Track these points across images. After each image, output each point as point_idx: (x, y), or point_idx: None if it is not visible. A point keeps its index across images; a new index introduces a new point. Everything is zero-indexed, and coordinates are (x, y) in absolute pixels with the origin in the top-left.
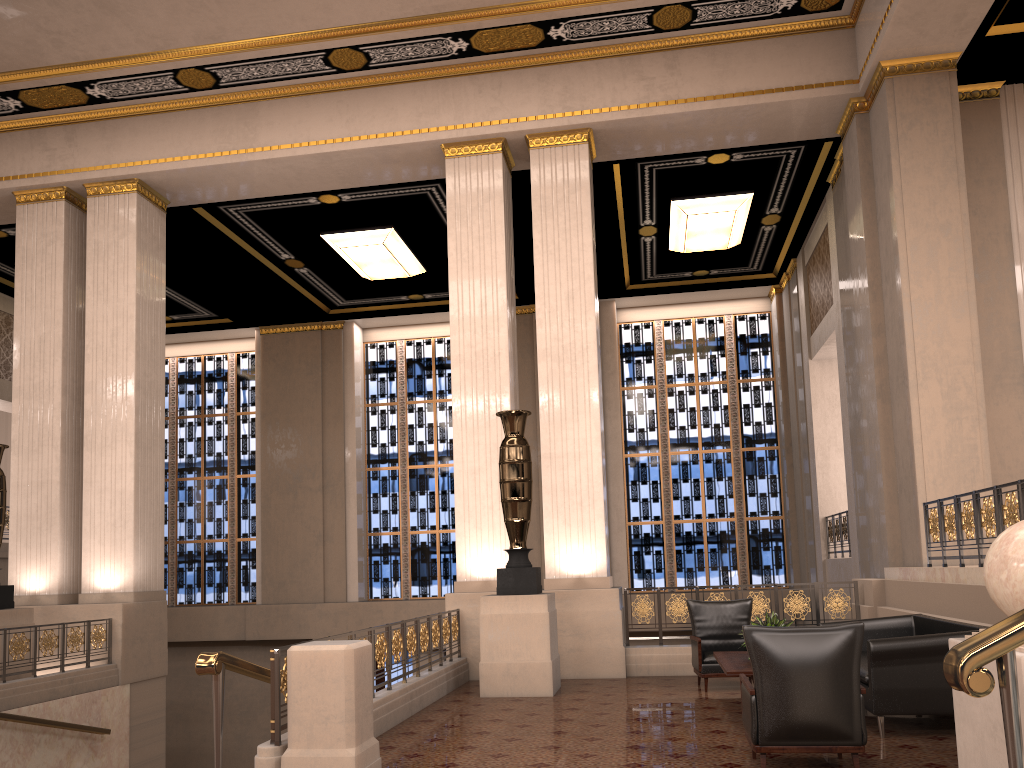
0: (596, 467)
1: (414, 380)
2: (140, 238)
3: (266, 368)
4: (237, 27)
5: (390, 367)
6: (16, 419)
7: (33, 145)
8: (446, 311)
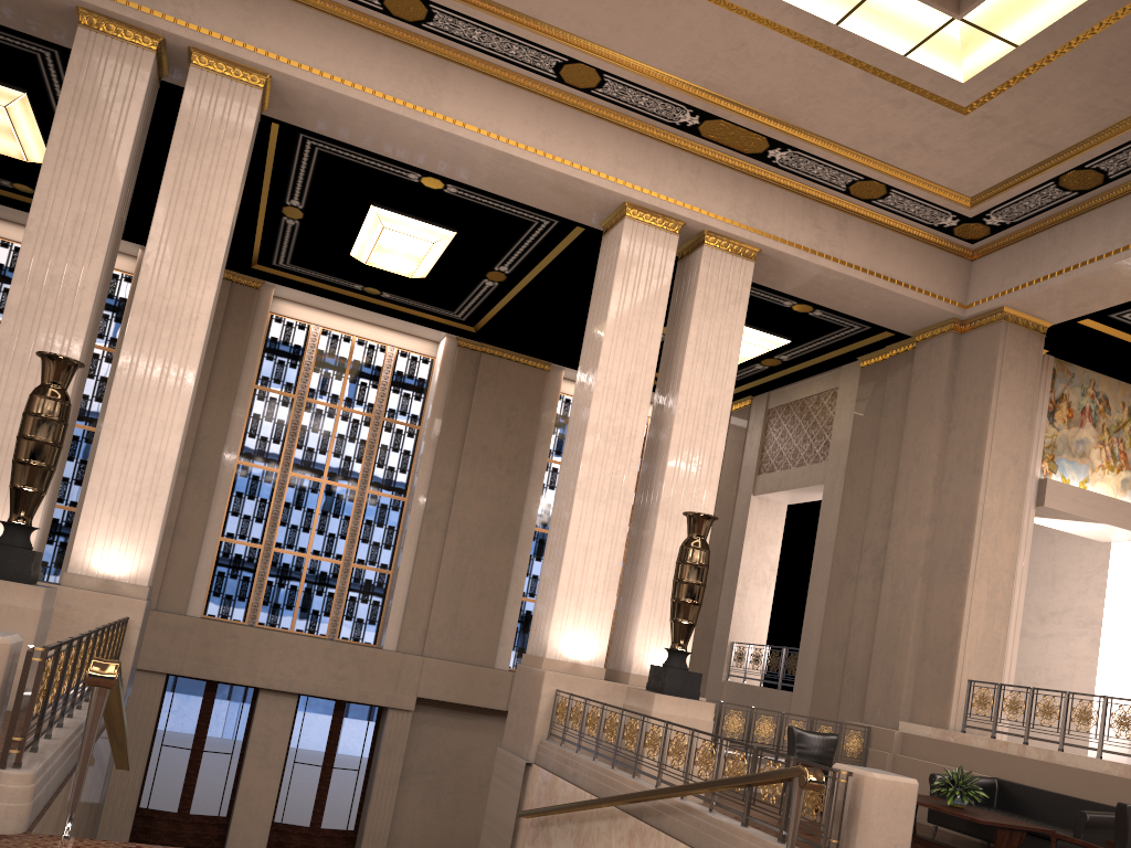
0: None
1: (321, 376)
2: (250, 147)
3: None
4: None
5: (296, 352)
6: (13, 312)
7: None
8: (391, 316)
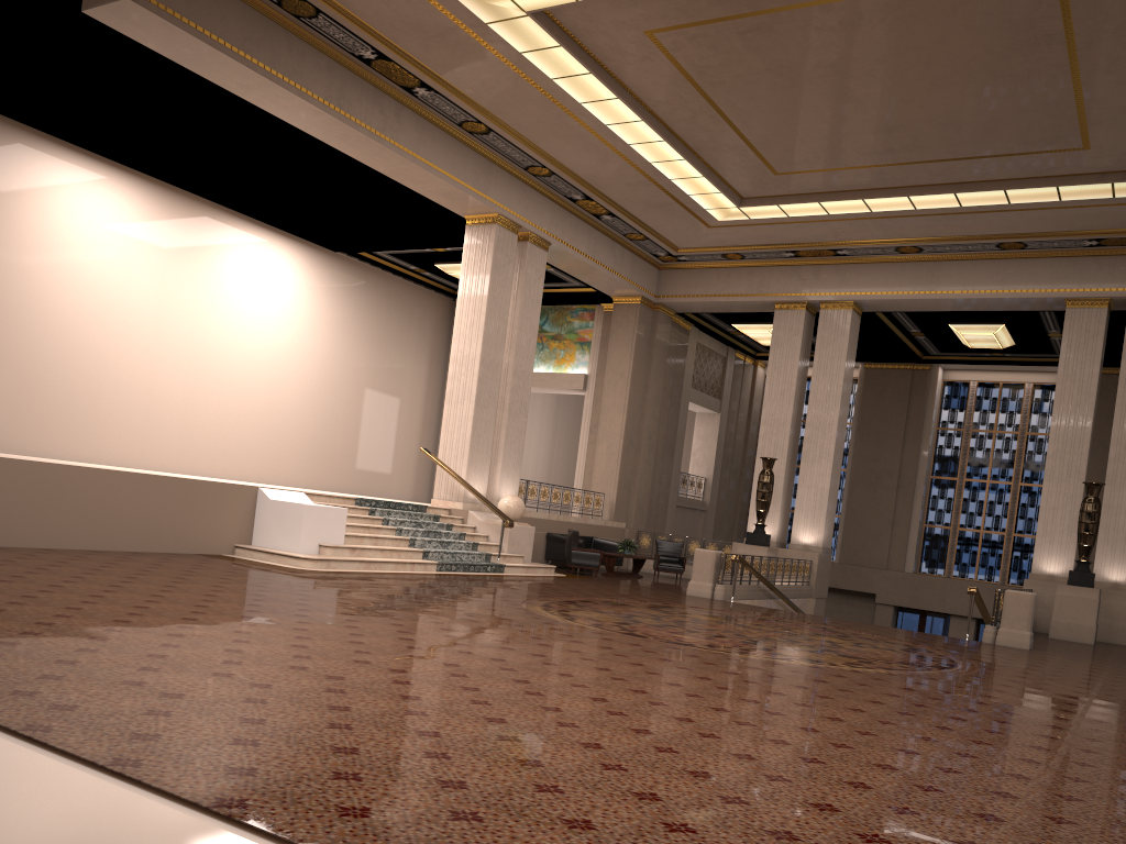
0: None
1: (980, 413)
2: (849, 337)
3: (865, 393)
4: (948, 232)
5: (961, 401)
6: (761, 438)
7: (791, 276)
8: (1018, 365)
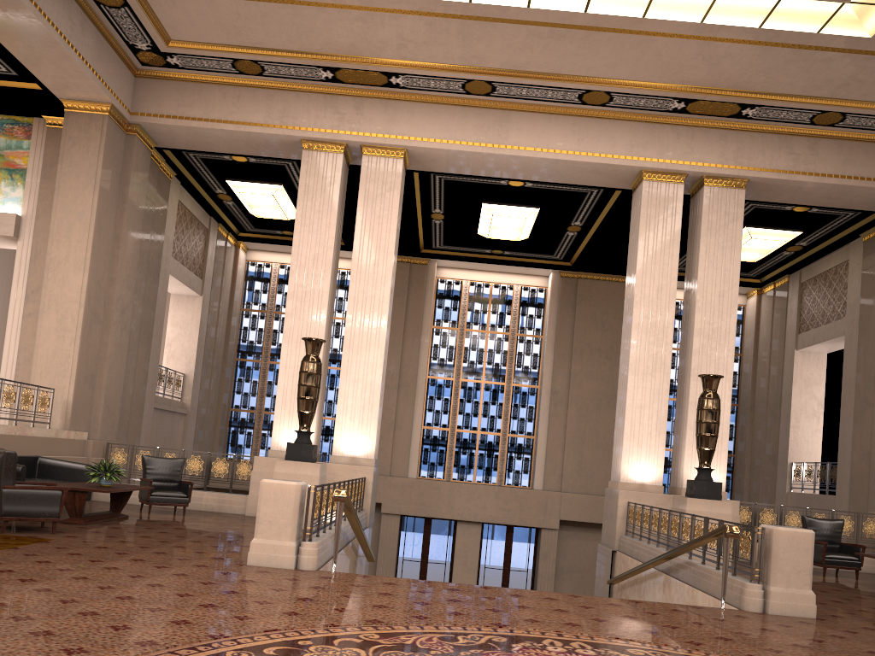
0: (726, 416)
1: (473, 313)
2: (400, 194)
3: None
4: (539, 64)
5: (455, 300)
6: (289, 316)
7: (326, 107)
8: (513, 265)
